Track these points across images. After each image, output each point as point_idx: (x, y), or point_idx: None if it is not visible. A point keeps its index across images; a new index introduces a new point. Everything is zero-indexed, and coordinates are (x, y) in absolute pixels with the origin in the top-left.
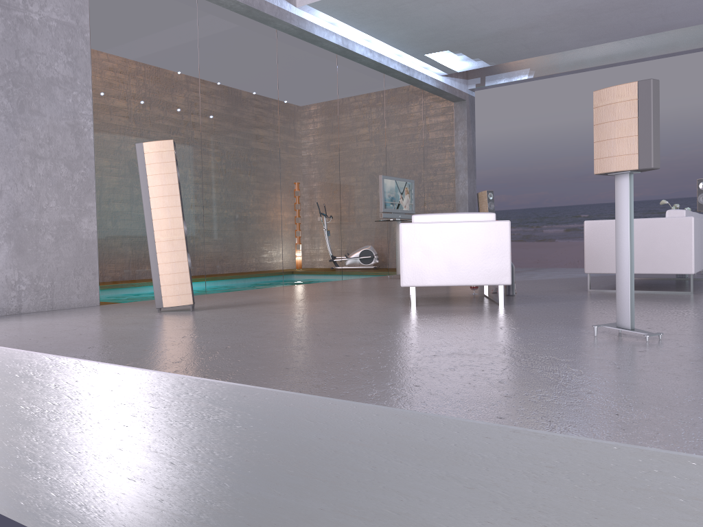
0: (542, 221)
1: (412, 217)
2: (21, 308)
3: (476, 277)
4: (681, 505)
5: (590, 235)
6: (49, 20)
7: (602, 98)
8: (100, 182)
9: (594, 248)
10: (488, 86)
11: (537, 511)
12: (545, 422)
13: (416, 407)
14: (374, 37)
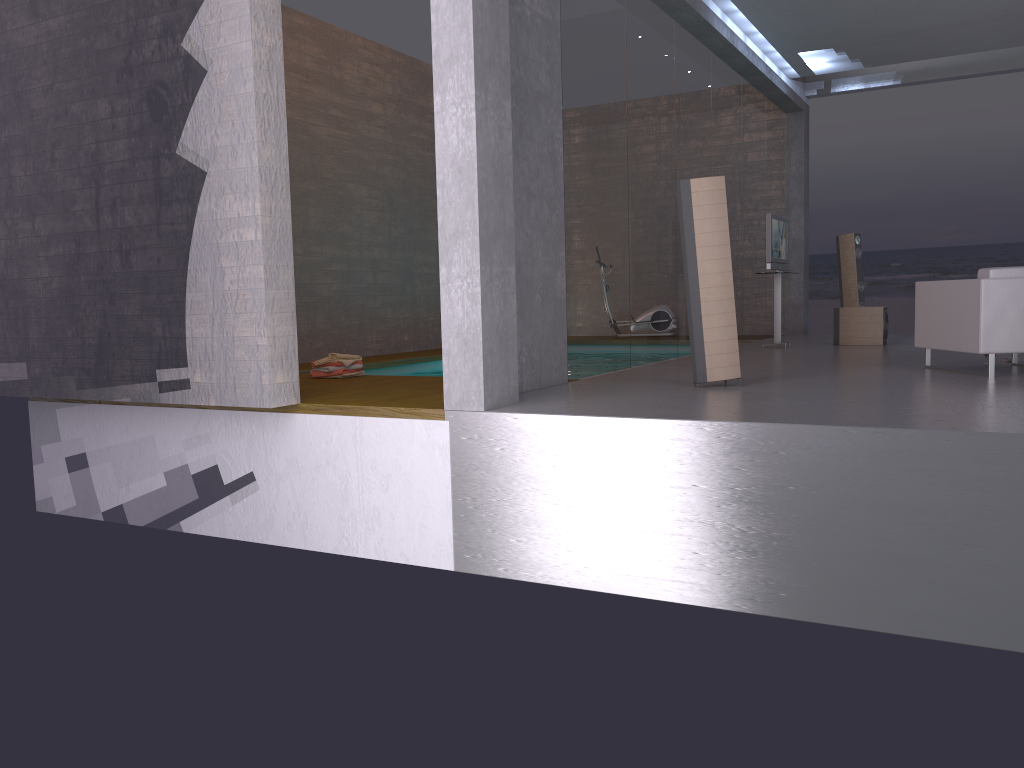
0: (836, 272)
1: (990, 272)
2: (522, 385)
3: None
4: None
5: None
6: (536, 17)
7: None
8: (567, 226)
9: None
10: (834, 92)
11: None
12: None
13: None
14: (759, 30)
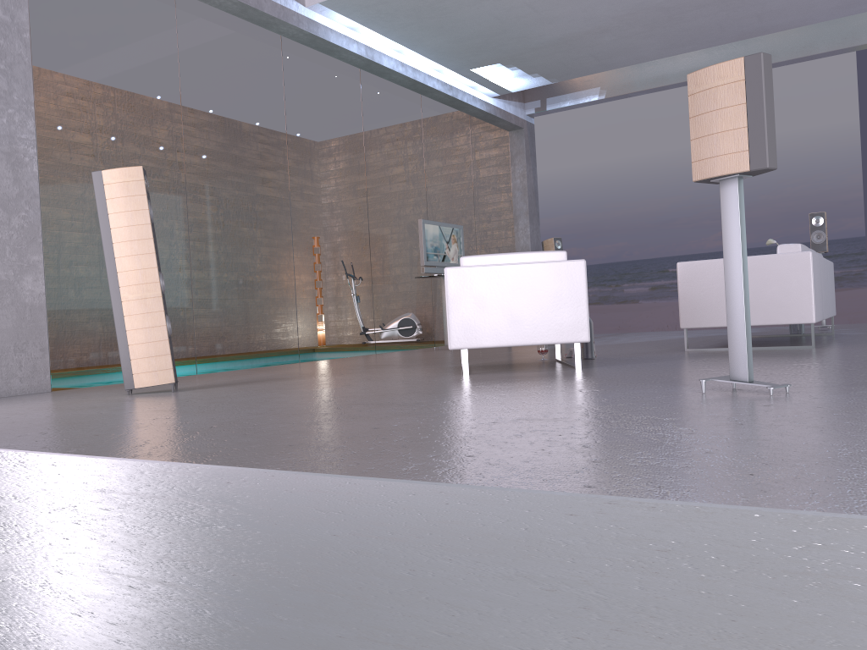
0: (621, 279)
1: (461, 260)
2: None
3: (545, 334)
4: (857, 592)
5: (685, 279)
6: None
7: (699, 82)
8: (48, 229)
9: (691, 296)
10: (550, 110)
11: (647, 617)
12: (653, 488)
13: (469, 481)
14: (406, 46)
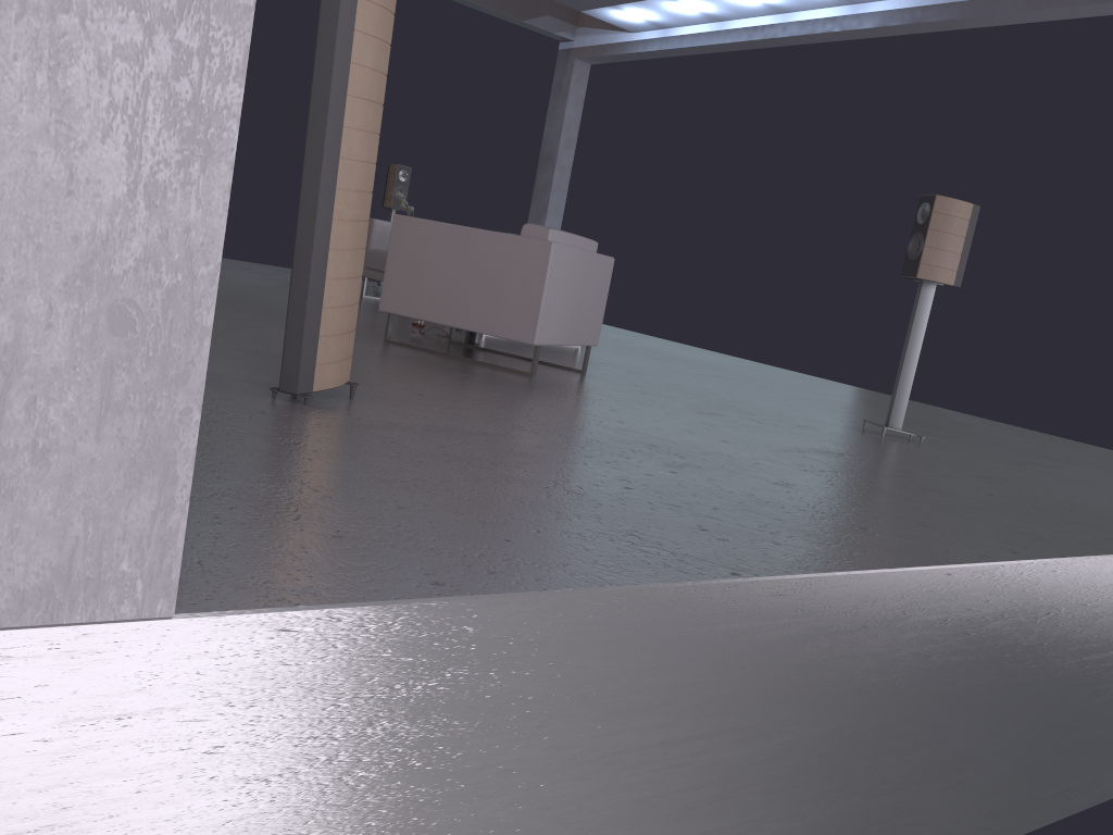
0: None
1: (550, 233)
2: None
3: (583, 334)
4: None
5: None
6: None
7: (945, 206)
8: None
9: None
10: None
11: None
12: None
13: None
14: None
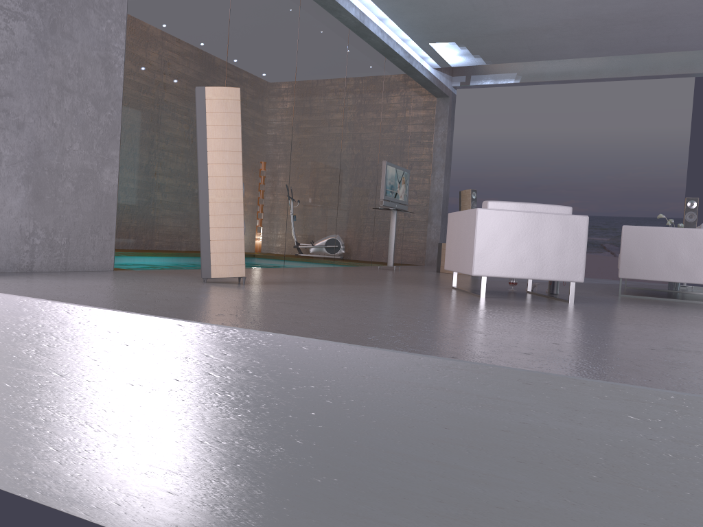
0: None
1: (488, 203)
2: (33, 265)
3: (550, 272)
4: None
5: (628, 240)
6: None
7: None
8: (126, 129)
9: (631, 253)
10: (473, 85)
11: None
12: None
13: None
14: (389, 16)
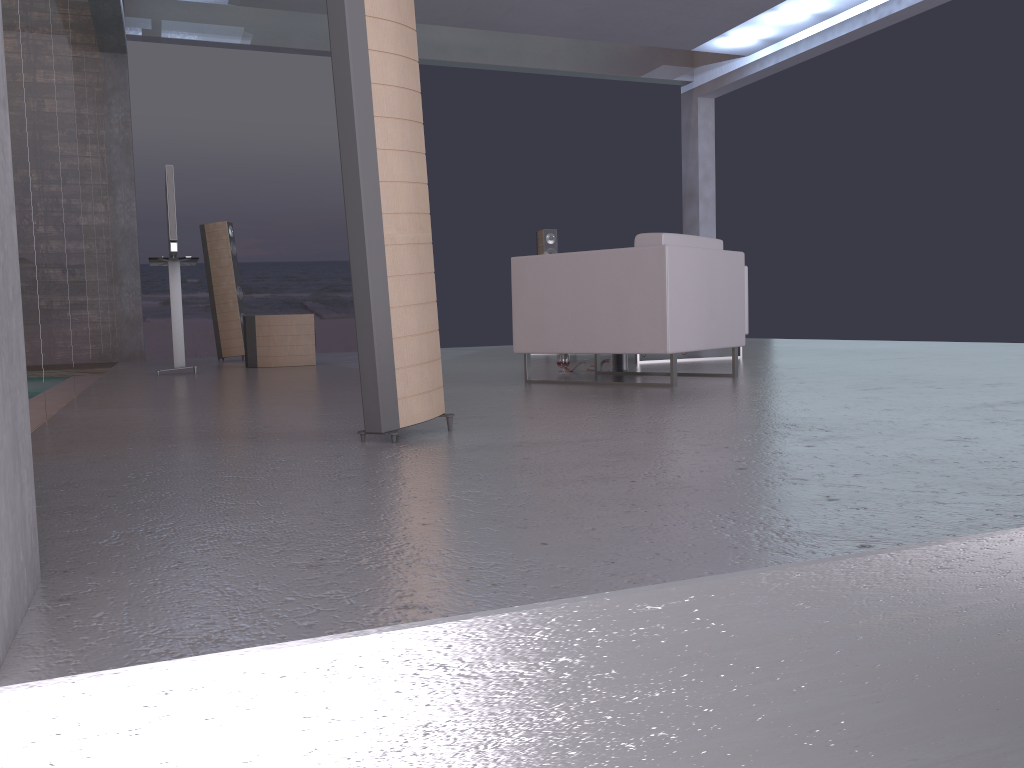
0: None
1: (663, 237)
2: None
3: (724, 336)
4: None
5: None
6: None
7: None
8: None
9: None
10: (167, 38)
11: None
12: None
13: None
14: None
